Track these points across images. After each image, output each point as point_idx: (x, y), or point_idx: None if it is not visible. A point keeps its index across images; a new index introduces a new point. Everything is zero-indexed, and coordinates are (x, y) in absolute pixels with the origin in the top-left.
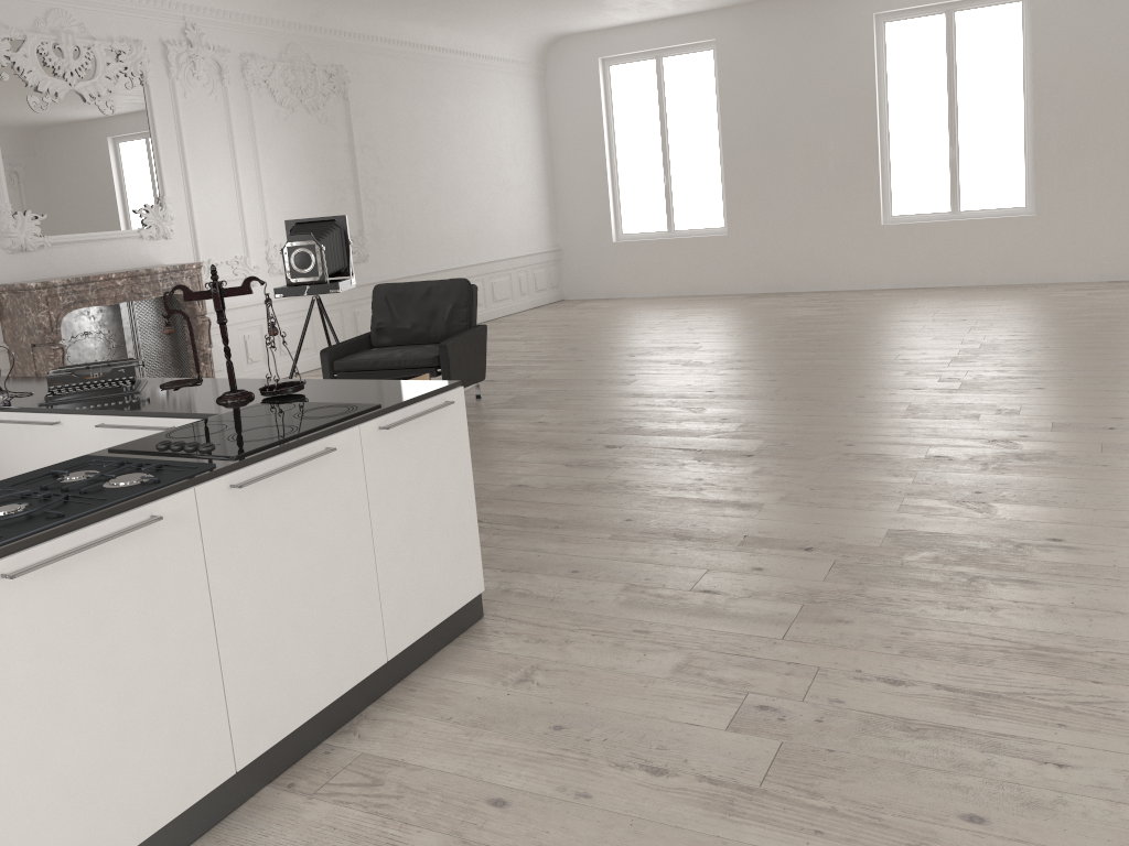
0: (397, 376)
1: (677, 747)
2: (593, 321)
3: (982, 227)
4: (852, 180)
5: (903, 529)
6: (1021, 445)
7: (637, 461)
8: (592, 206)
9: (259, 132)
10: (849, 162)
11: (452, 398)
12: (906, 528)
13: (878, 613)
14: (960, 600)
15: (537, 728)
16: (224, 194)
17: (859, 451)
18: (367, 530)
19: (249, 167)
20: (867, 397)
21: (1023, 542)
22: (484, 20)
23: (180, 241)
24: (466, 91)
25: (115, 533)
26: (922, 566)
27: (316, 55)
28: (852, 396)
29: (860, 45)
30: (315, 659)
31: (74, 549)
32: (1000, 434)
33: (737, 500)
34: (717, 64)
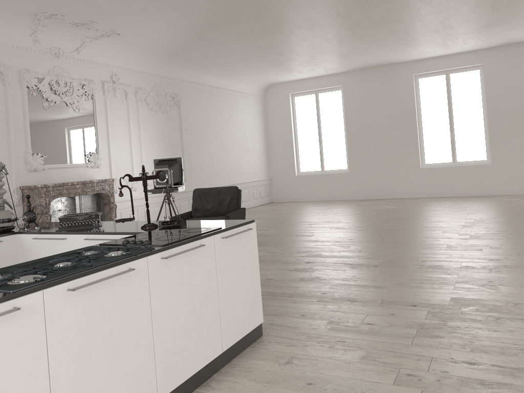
0: None
1: (370, 392)
2: (288, 210)
3: (467, 169)
4: (406, 147)
5: (458, 297)
6: (505, 261)
7: (322, 268)
8: (286, 159)
9: (141, 121)
10: (404, 139)
11: (251, 227)
12: (459, 296)
13: (455, 333)
14: (494, 327)
15: (299, 384)
16: (124, 148)
17: (428, 264)
18: (216, 286)
19: (136, 137)
20: (426, 241)
21: (518, 302)
22: (240, 76)
23: (104, 169)
24: (231, 107)
25: (115, 274)
26: (471, 313)
27: (167, 89)
28: (419, 241)
29: (407, 88)
30: (193, 347)
31: (98, 280)
32: (494, 257)
33: (374, 285)
34: (343, 96)
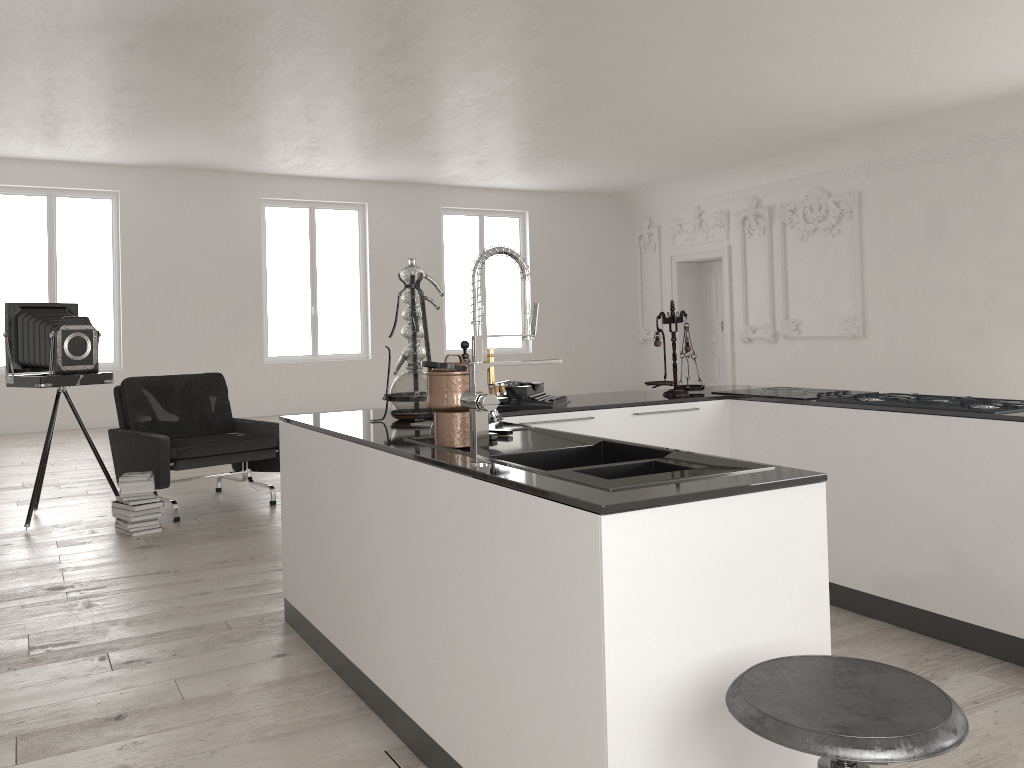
0: (241, 459)
1: None
2: (55, 448)
3: (337, 367)
4: (241, 325)
5: None
6: None
7: None
8: None
9: None
10: (239, 311)
11: None
12: None
13: None
14: None
15: None
16: None
17: None
18: None
19: None
20: None
21: None
22: None
23: None
24: None
25: None
26: None
27: None
28: None
29: (250, 220)
30: None
31: None
32: None
33: None
34: (120, 213)
